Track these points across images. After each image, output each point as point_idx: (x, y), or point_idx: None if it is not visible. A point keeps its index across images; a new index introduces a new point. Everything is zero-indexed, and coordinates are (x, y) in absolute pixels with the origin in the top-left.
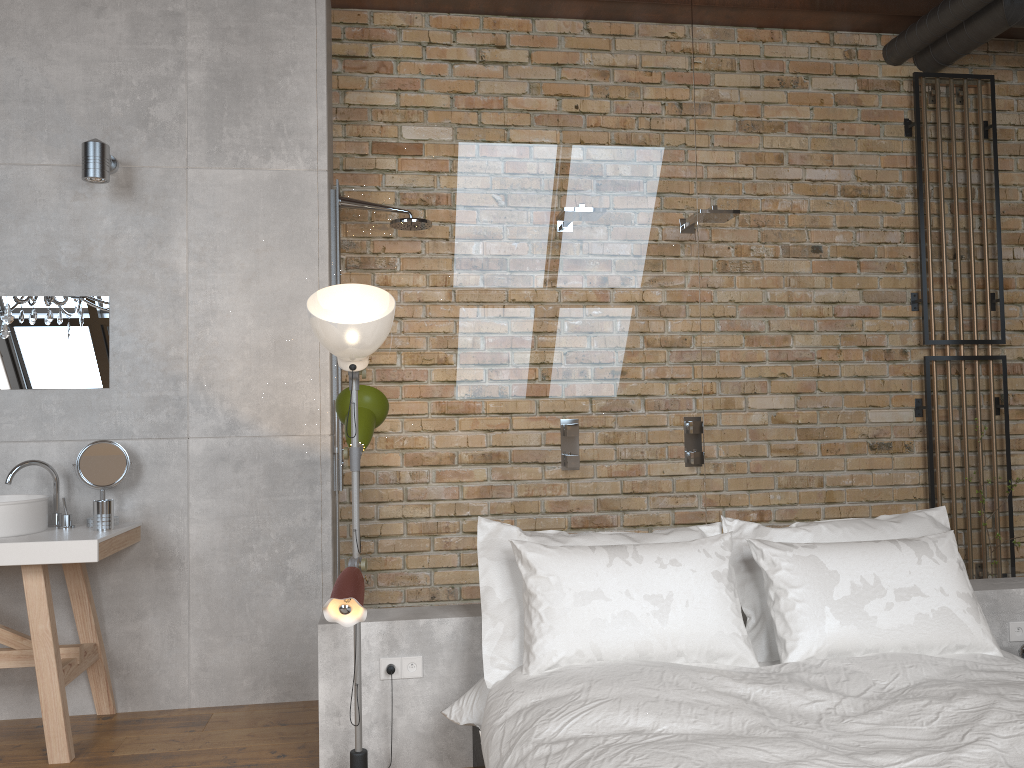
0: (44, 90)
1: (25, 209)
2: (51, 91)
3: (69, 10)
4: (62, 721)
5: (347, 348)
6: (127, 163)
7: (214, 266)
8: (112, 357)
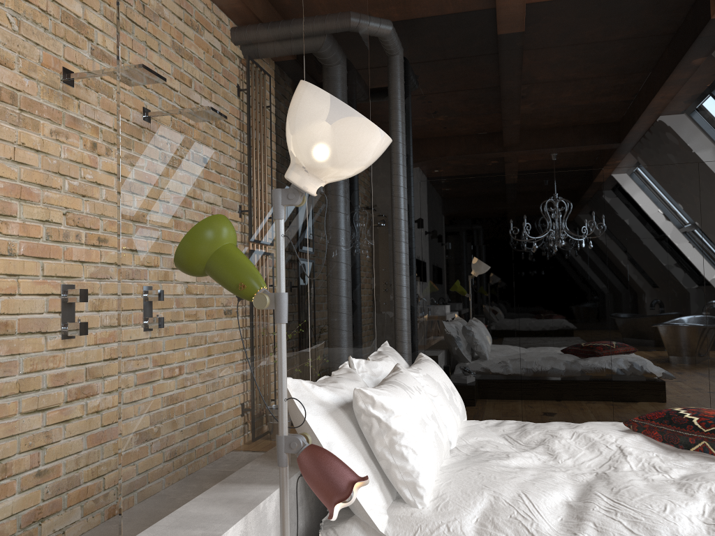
0: None
1: None
2: None
3: None
4: None
5: (362, 166)
6: None
7: None
8: None
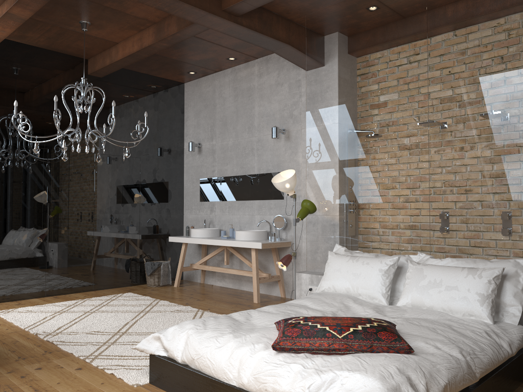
0: (270, 112)
1: (266, 147)
2: (271, 112)
3: (275, 86)
4: (256, 291)
5: (279, 189)
6: (288, 130)
7: None
8: None
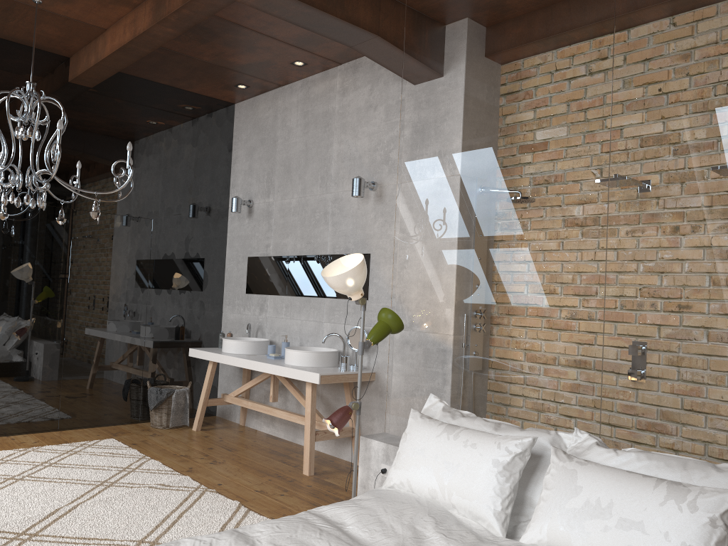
0: (355, 153)
1: (347, 212)
2: (357, 153)
3: (365, 111)
4: (308, 456)
5: (334, 289)
6: (380, 184)
7: None
8: (370, 284)
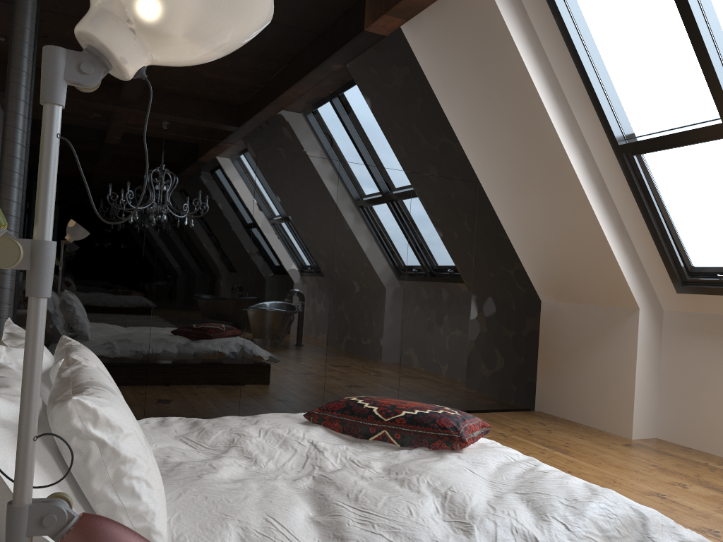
0: None
1: None
2: None
3: None
4: None
5: (223, 53)
6: None
7: None
8: None
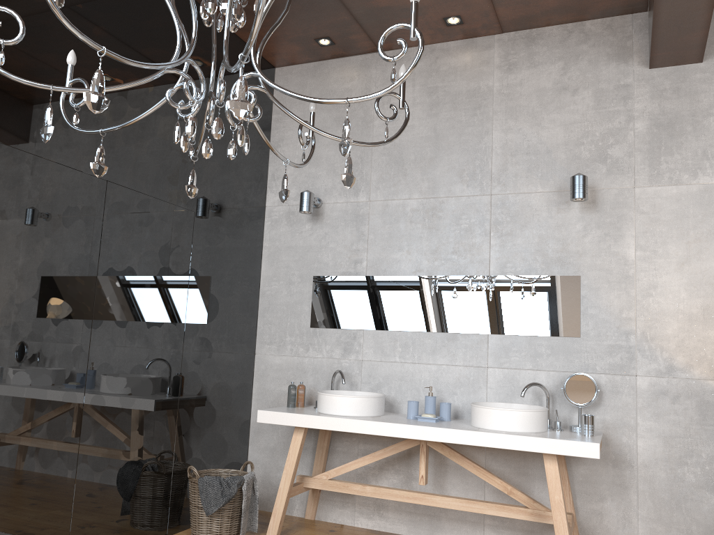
0: (538, 145)
1: (526, 220)
2: (543, 145)
3: (554, 94)
4: None
5: None
6: (592, 187)
7: (654, 254)
8: (581, 316)
